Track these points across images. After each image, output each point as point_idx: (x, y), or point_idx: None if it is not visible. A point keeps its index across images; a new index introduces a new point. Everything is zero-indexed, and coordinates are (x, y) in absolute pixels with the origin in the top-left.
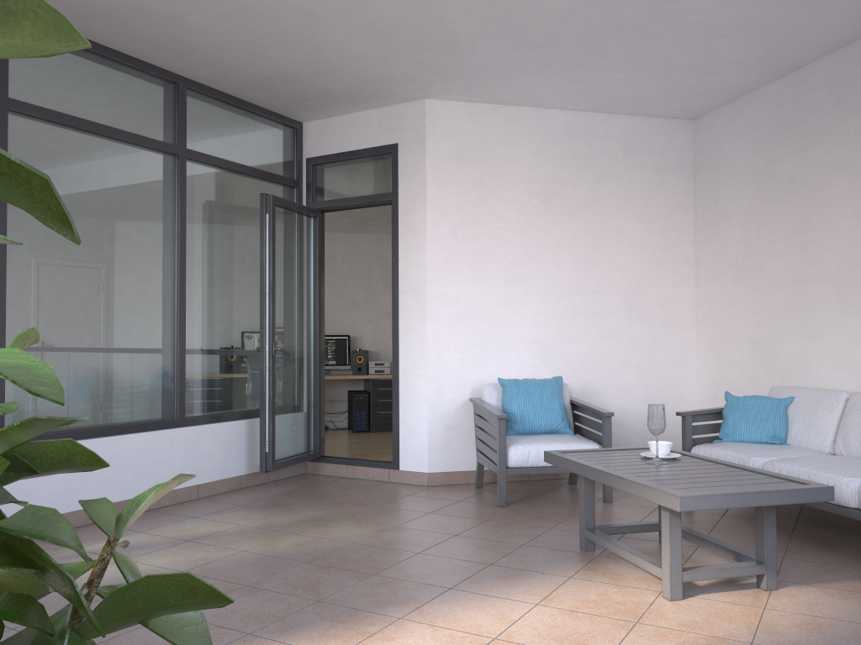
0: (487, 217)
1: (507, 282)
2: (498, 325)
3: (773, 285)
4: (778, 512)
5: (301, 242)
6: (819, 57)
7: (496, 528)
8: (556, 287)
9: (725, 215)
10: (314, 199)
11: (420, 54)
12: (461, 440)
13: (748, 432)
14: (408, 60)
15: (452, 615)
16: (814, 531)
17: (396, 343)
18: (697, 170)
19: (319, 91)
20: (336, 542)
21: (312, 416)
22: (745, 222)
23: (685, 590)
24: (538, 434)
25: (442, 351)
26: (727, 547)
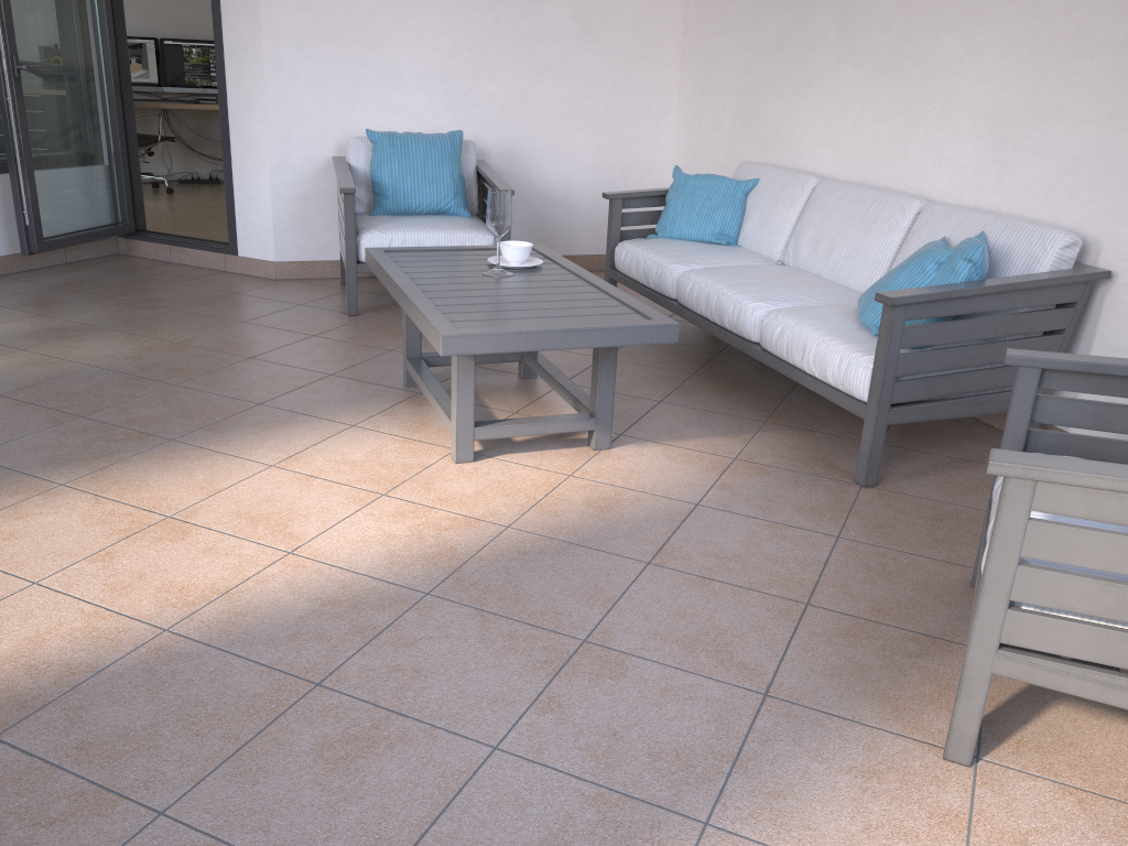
0: None
1: None
2: (376, 46)
3: (770, 7)
4: (712, 335)
5: None
6: None
7: (315, 349)
8: None
9: None
10: None
11: None
12: (323, 218)
13: (690, 227)
14: None
15: (141, 481)
16: (734, 363)
17: (221, 68)
18: None
19: None
20: (71, 364)
21: (114, 173)
22: None
23: (490, 448)
24: (418, 216)
25: (289, 84)
26: (570, 392)
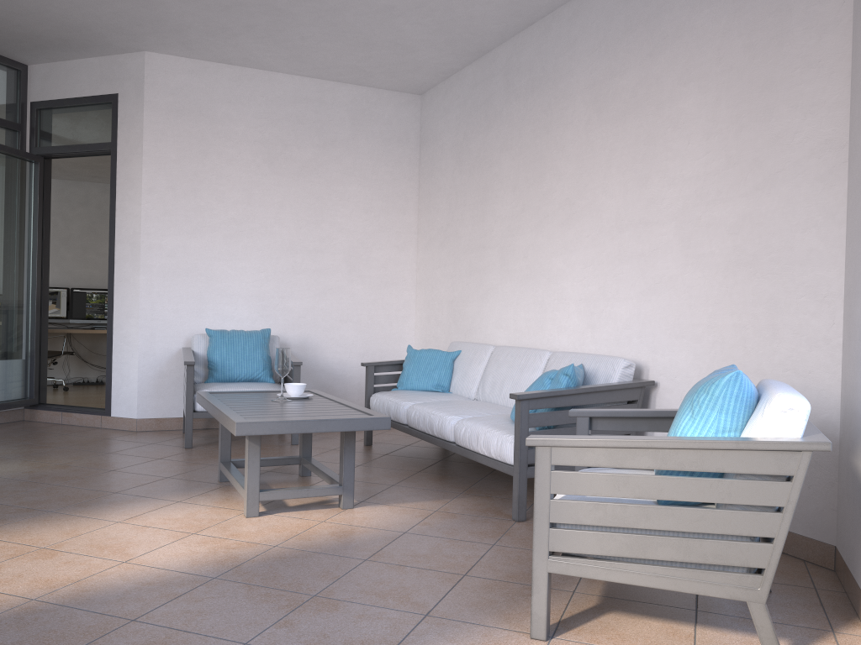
0: (208, 173)
1: (227, 238)
2: (216, 278)
3: (463, 250)
4: (437, 452)
5: (17, 187)
6: (498, 44)
7: (159, 465)
8: (277, 245)
9: (437, 185)
10: (38, 144)
11: (113, 4)
12: (173, 388)
13: (418, 381)
14: (104, 10)
15: (25, 531)
16: (448, 466)
17: (111, 293)
18: (422, 142)
19: (28, 34)
20: None
21: (28, 364)
22: (449, 193)
23: (271, 510)
24: (238, 382)
25: (156, 301)
26: (328, 475)
